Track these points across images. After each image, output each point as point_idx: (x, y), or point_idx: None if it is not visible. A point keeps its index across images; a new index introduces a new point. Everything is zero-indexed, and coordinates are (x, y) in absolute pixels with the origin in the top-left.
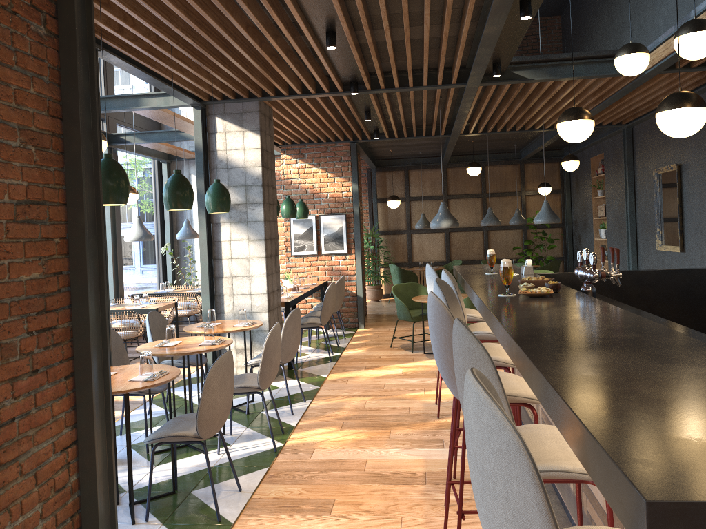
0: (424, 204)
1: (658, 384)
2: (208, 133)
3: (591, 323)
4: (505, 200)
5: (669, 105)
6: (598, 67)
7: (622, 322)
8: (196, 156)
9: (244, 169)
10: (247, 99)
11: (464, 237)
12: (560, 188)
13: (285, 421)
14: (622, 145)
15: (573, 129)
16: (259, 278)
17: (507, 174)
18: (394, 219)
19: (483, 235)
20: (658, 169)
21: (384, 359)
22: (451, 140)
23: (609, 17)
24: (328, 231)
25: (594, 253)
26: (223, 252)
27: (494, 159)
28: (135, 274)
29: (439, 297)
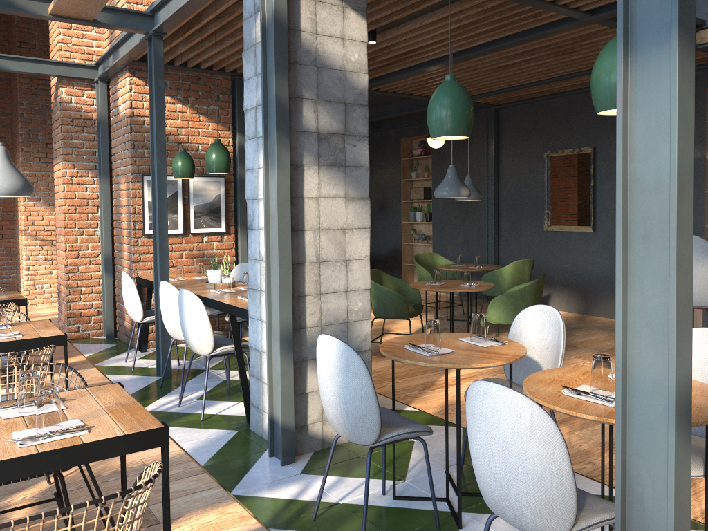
0: None
1: None
2: None
3: None
4: None
5: None
6: None
7: None
8: (275, 32)
9: (342, 73)
10: None
11: None
12: None
13: (595, 492)
14: (485, 126)
15: None
16: (359, 263)
17: None
18: None
19: None
20: (555, 152)
21: (408, 373)
22: None
23: None
24: (201, 199)
25: None
26: (307, 218)
27: None
28: None
29: None
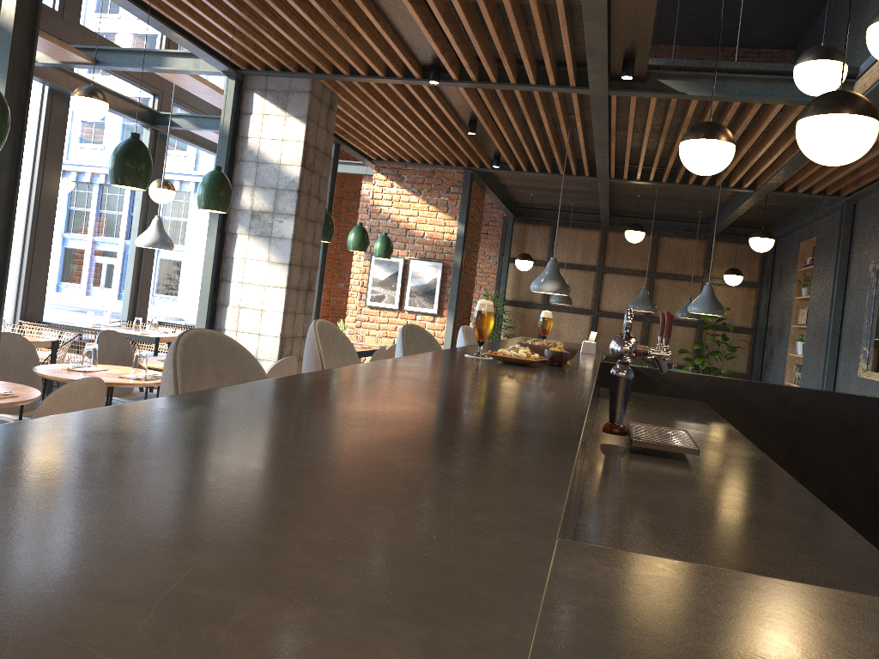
0: (570, 274)
1: (229, 460)
2: (241, 113)
3: (479, 390)
4: (679, 285)
5: (814, 109)
6: (784, 89)
7: (531, 398)
8: (219, 141)
9: (278, 166)
10: (296, 73)
11: (616, 326)
12: (757, 281)
13: None
14: (838, 226)
15: (700, 152)
16: (274, 315)
17: (687, 251)
18: (528, 287)
19: (643, 327)
20: (877, 262)
21: None
22: (600, 185)
23: (851, 50)
24: (417, 281)
25: (631, 313)
26: (234, 273)
27: (673, 229)
28: (169, 297)
29: (398, 350)
